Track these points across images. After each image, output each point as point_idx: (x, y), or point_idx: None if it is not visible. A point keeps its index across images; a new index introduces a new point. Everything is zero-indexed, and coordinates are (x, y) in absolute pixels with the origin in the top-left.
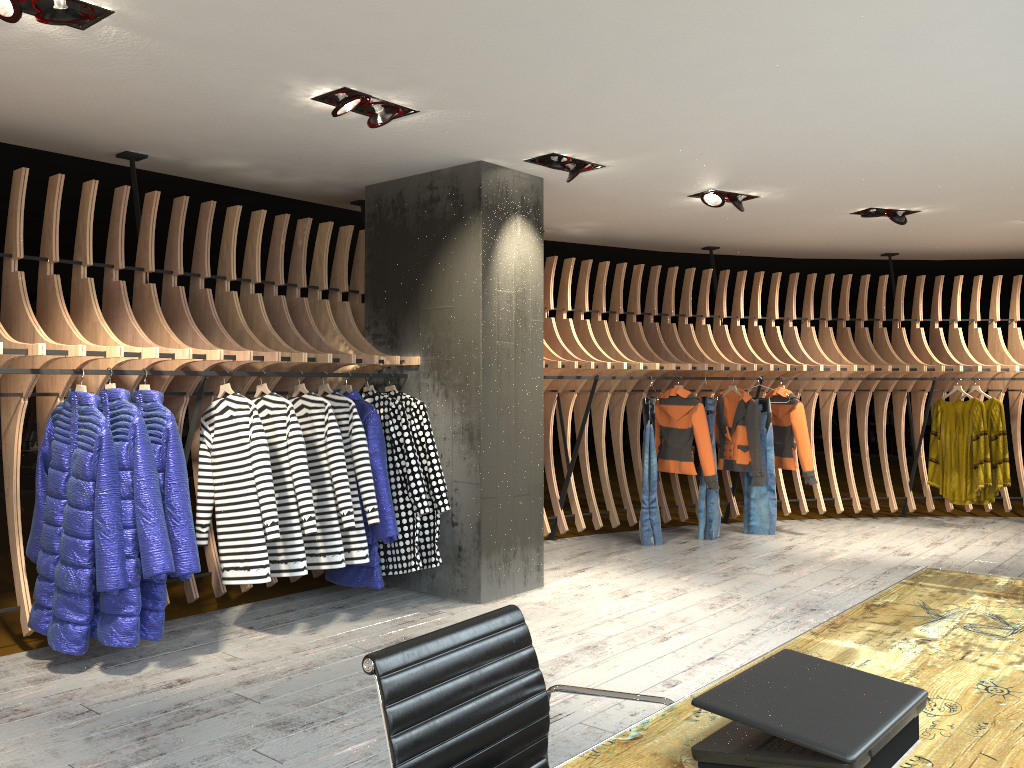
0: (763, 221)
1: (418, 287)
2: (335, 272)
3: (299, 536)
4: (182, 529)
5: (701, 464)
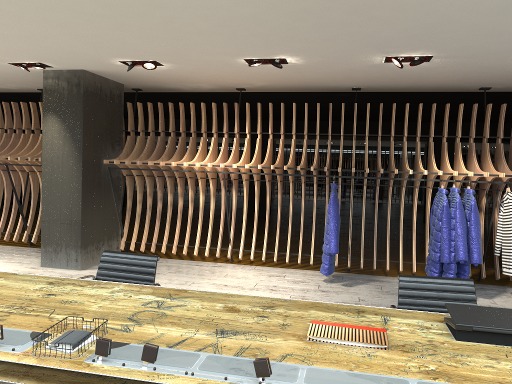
0: None
1: None
2: None
3: None
4: (474, 245)
5: None
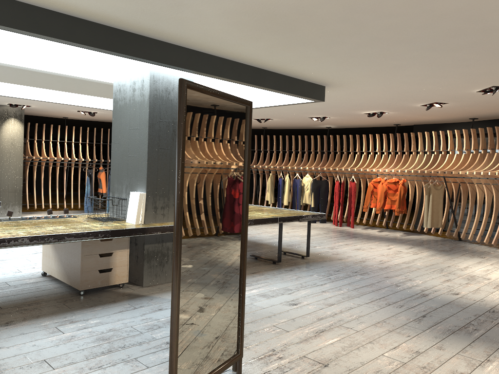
0: None
1: None
2: None
3: None
4: None
5: (102, 189)
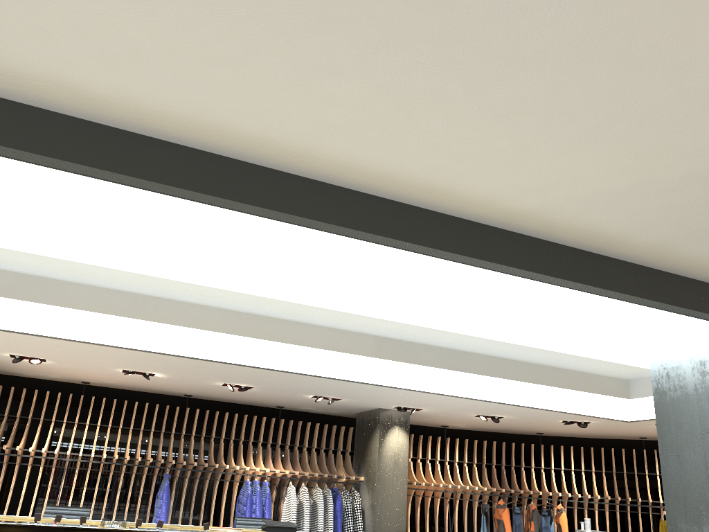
0: (532, 424)
1: (365, 451)
2: (347, 444)
3: None
4: None
5: None
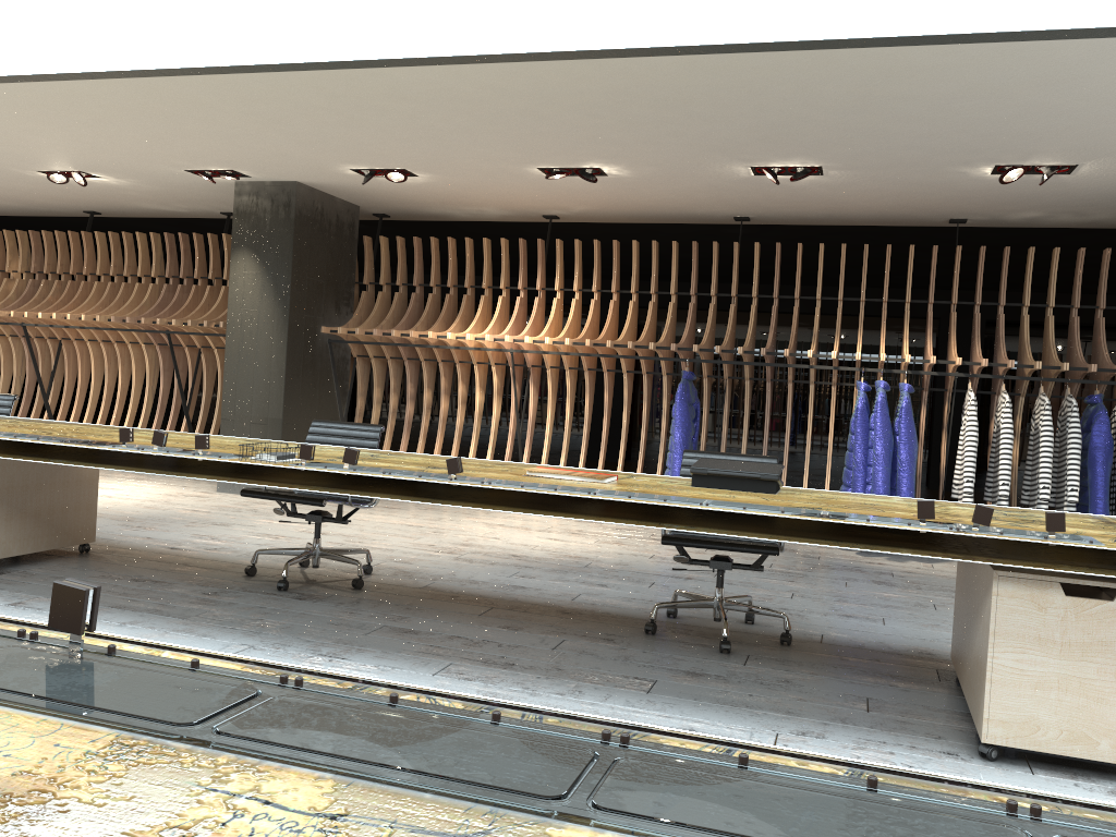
0: None
1: None
2: None
3: (1003, 498)
4: (902, 473)
5: None
